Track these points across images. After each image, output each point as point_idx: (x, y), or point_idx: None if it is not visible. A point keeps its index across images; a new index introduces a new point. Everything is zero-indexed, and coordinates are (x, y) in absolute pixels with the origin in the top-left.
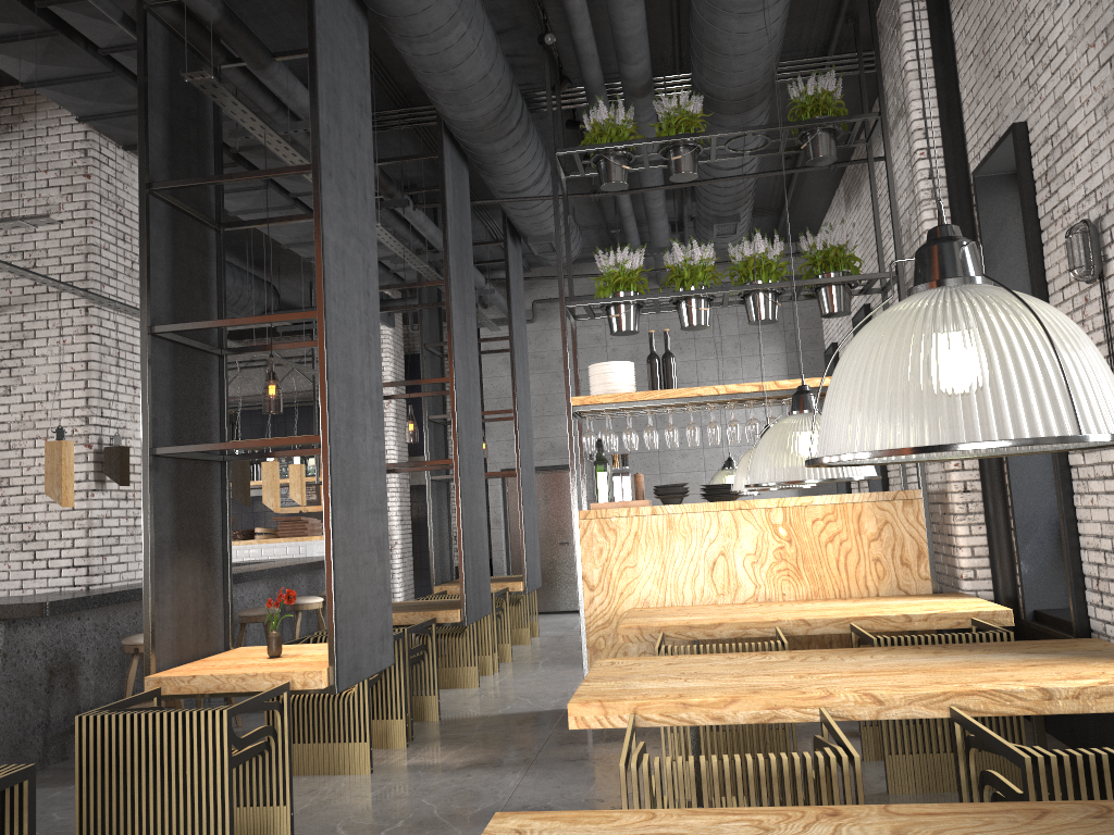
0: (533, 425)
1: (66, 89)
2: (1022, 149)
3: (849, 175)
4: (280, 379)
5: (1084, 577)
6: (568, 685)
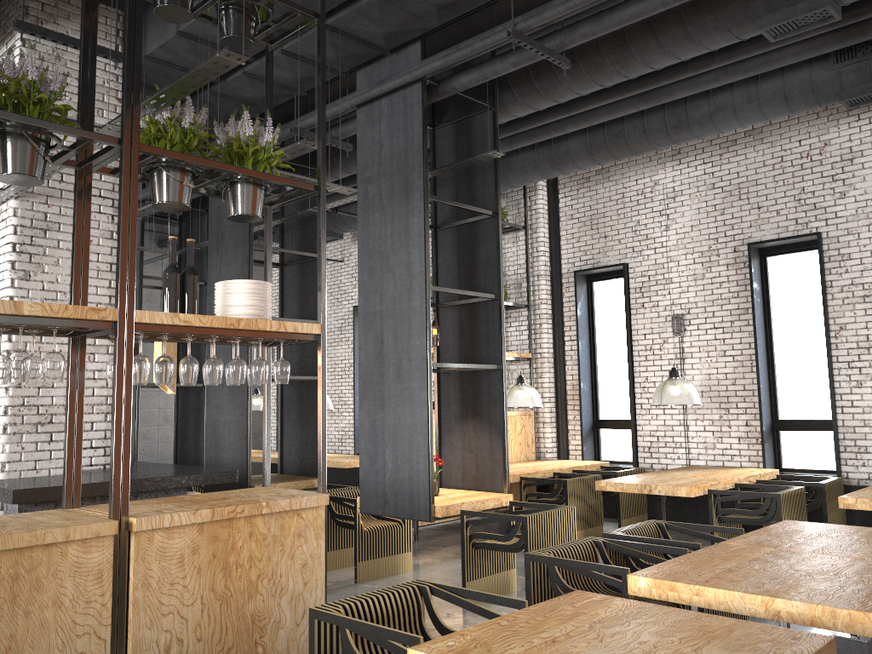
0: None
1: (199, 48)
2: (626, 274)
3: None
4: None
5: (637, 447)
6: None
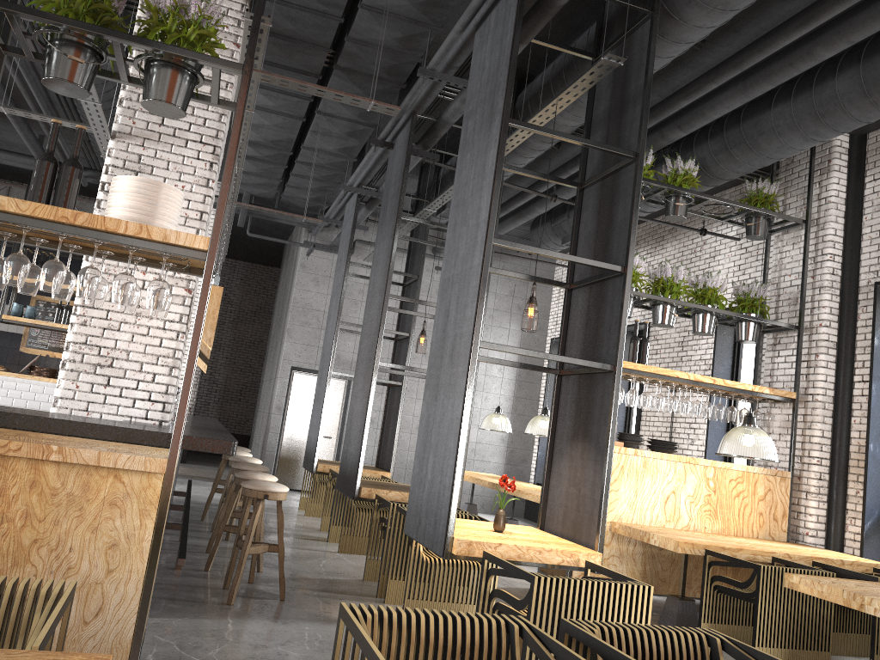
0: None
1: None
2: None
3: (643, 229)
4: None
5: None
6: None
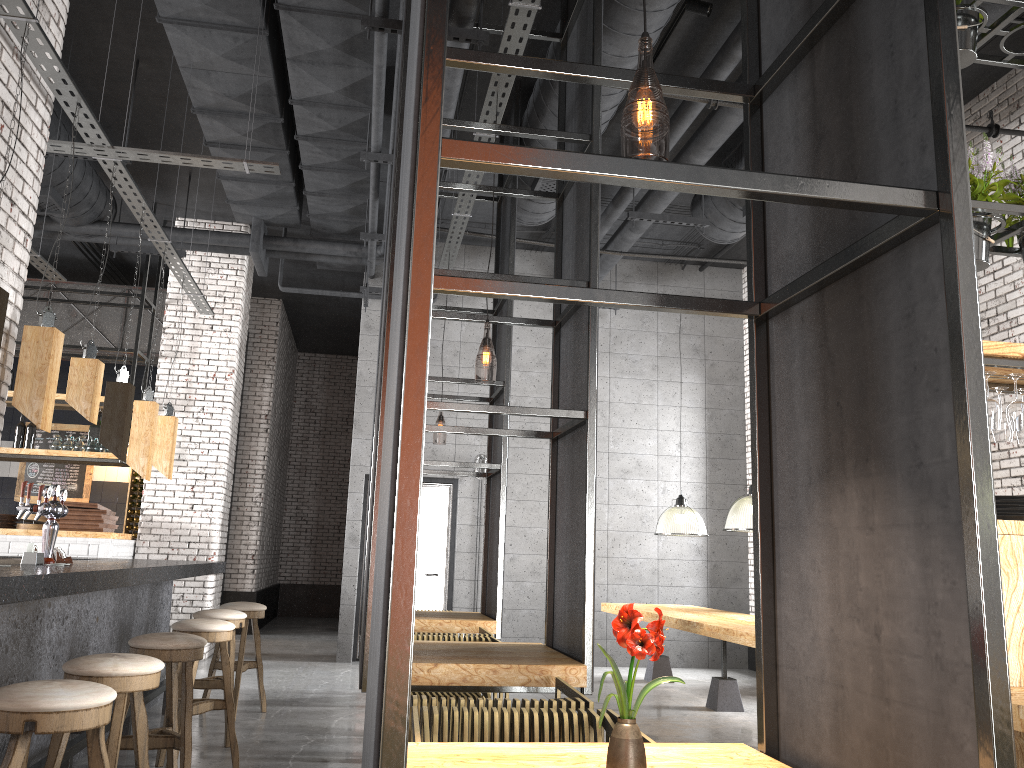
0: None
1: None
2: None
3: None
4: (63, 329)
5: None
6: None
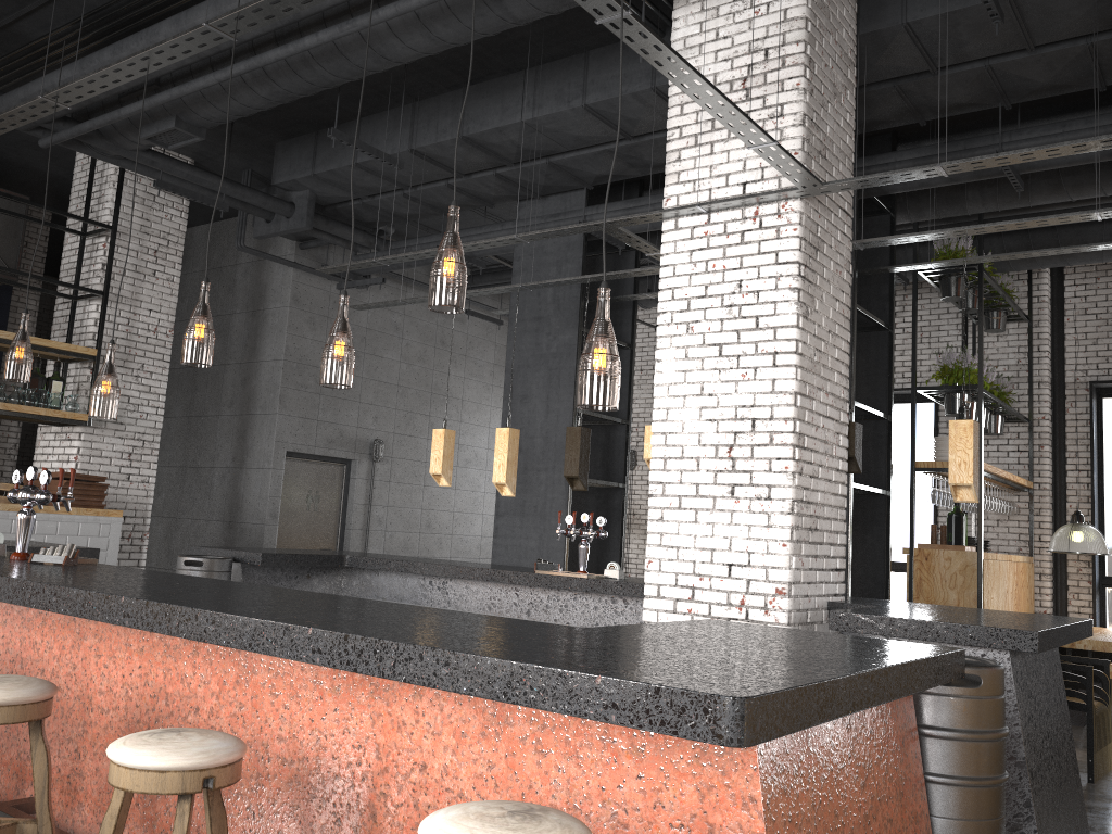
0: (327, 406)
1: None
2: None
3: None
4: None
5: None
6: None
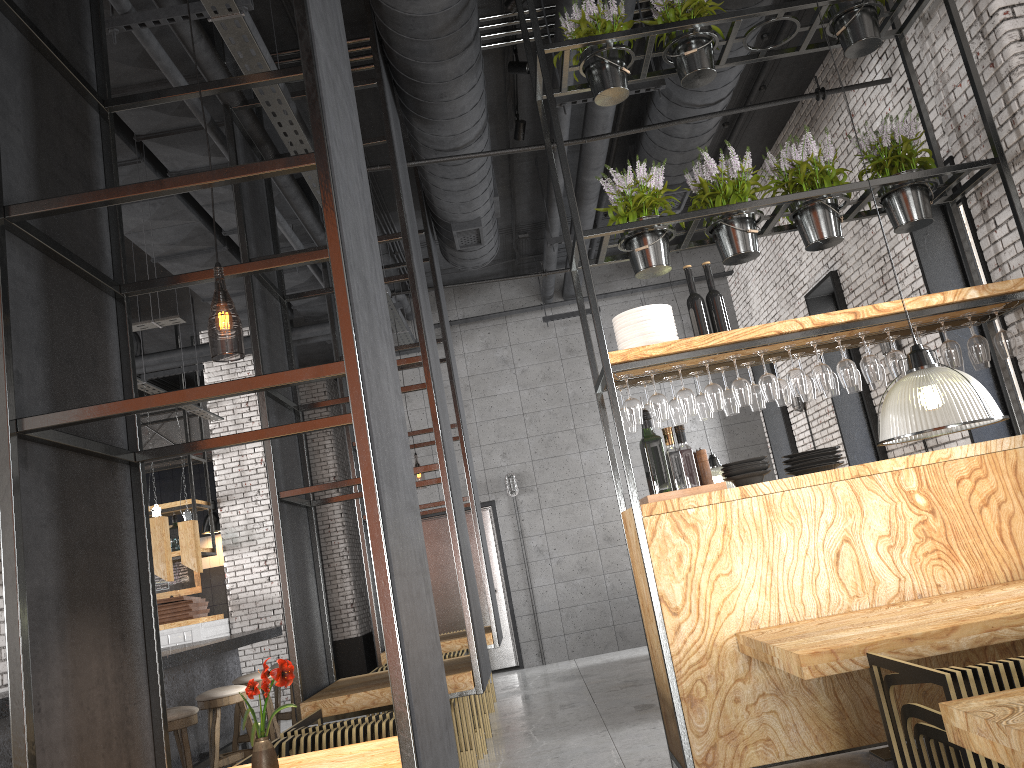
0: None
1: None
2: None
3: (783, 144)
4: None
5: None
6: (601, 758)
